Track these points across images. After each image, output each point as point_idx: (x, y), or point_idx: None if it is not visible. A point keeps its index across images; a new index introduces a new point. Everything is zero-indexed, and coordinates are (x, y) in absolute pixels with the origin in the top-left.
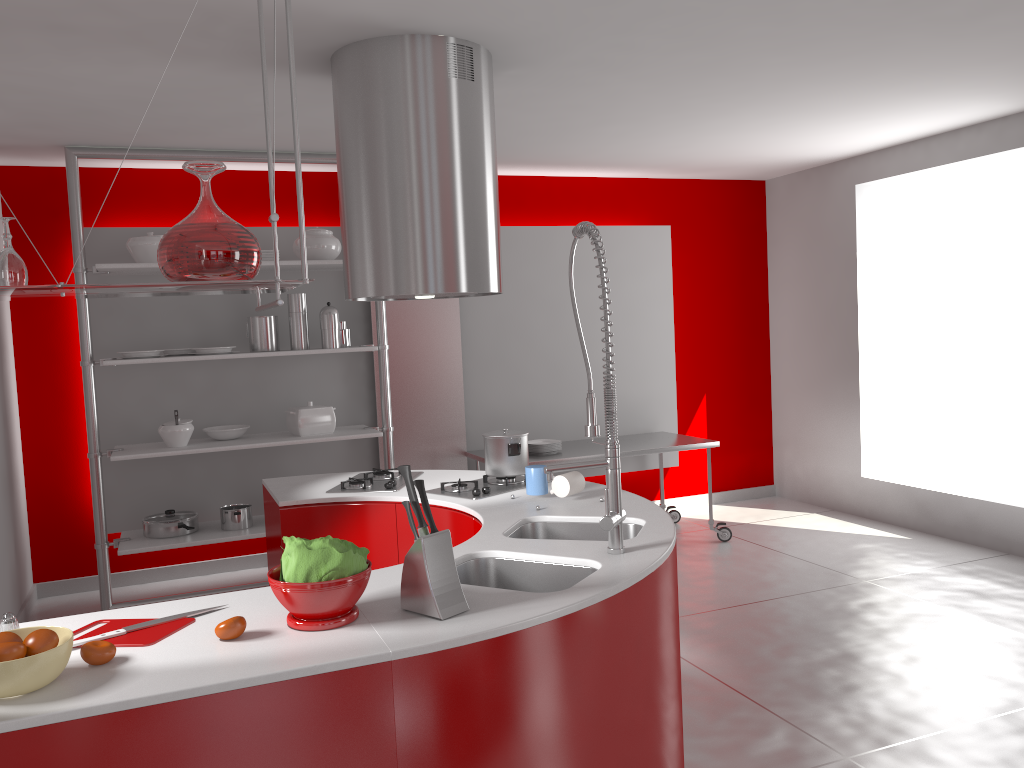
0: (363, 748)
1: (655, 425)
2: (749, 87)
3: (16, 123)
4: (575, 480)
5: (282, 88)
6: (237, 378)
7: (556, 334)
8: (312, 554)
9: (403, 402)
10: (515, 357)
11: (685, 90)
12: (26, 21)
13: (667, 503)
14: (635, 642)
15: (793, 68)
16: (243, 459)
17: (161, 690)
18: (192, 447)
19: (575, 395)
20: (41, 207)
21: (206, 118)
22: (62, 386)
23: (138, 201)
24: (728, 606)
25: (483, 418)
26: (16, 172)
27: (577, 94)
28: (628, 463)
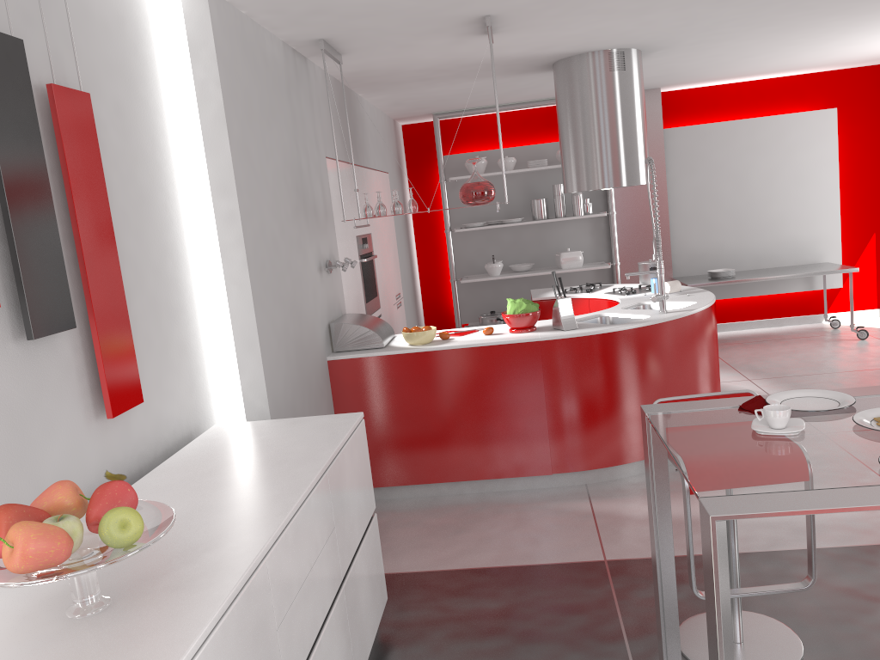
0: (530, 371)
1: (822, 258)
2: (831, 29)
3: (409, 109)
4: (674, 284)
5: (534, 78)
6: (527, 236)
7: (740, 196)
8: (515, 304)
9: (629, 247)
10: (708, 214)
11: (785, 38)
12: (412, 80)
13: (838, 315)
14: (658, 349)
15: (850, 18)
16: (532, 283)
17: (462, 344)
18: (502, 275)
19: (755, 238)
20: (423, 145)
21: (500, 93)
22: (437, 244)
23: (471, 135)
24: (824, 373)
25: (685, 256)
26: (410, 127)
27: (710, 51)
28: (798, 285)
